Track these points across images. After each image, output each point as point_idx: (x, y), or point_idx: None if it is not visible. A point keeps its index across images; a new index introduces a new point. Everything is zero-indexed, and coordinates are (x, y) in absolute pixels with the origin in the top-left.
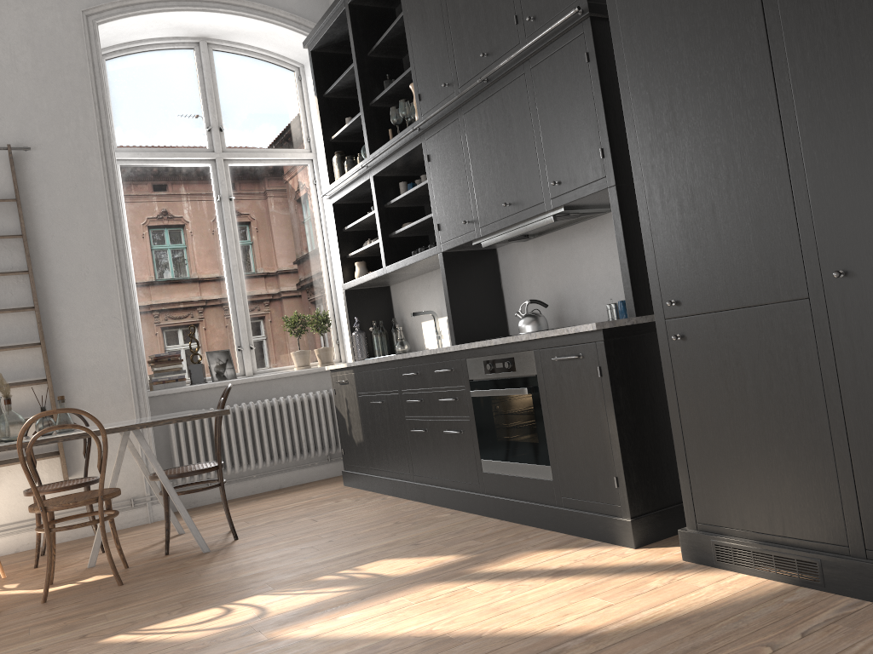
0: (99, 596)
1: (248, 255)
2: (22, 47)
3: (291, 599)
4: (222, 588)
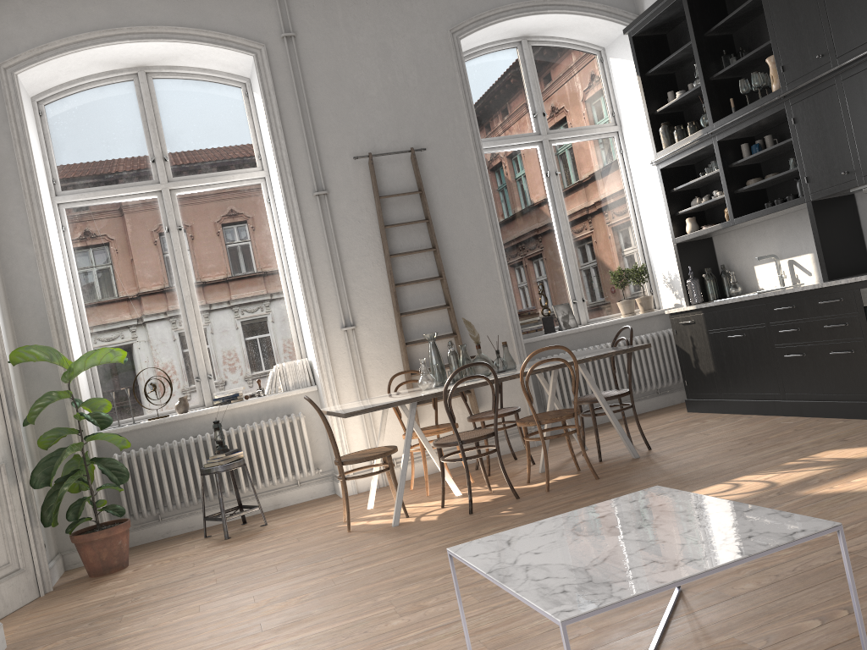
0: (591, 485)
1: (573, 221)
2: (410, 67)
3: (783, 475)
4: (701, 474)
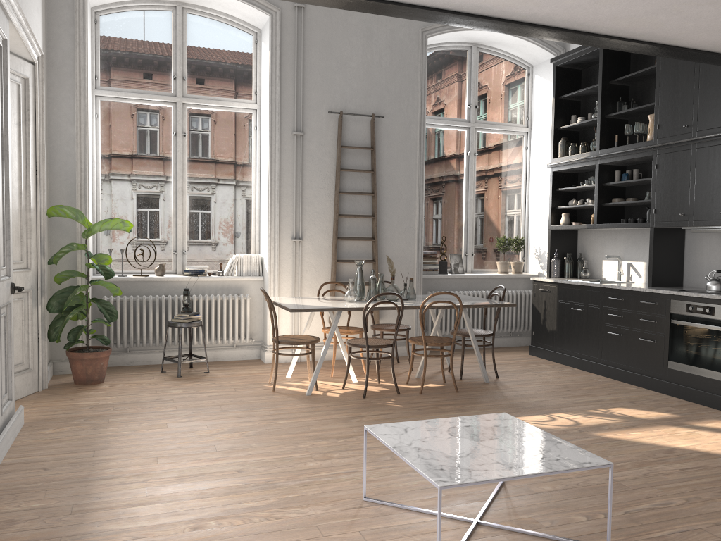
0: (452, 396)
1: (479, 193)
2: (385, 51)
3: (586, 418)
4: (530, 405)
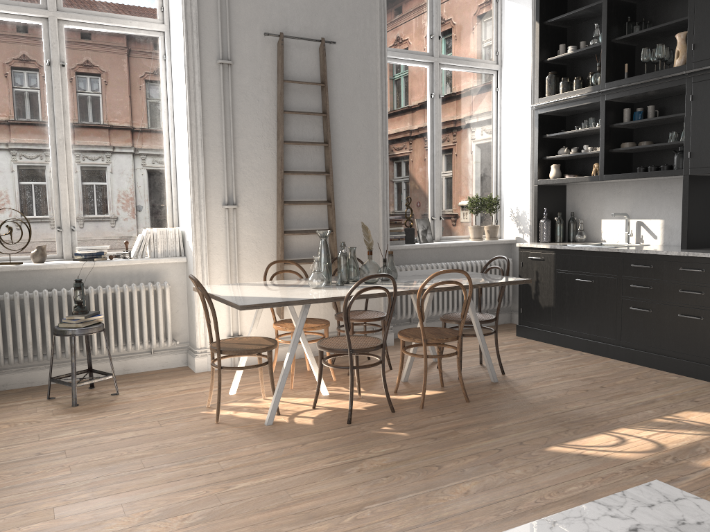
0: (466, 409)
1: (445, 144)
2: None
3: (663, 435)
4: (575, 417)
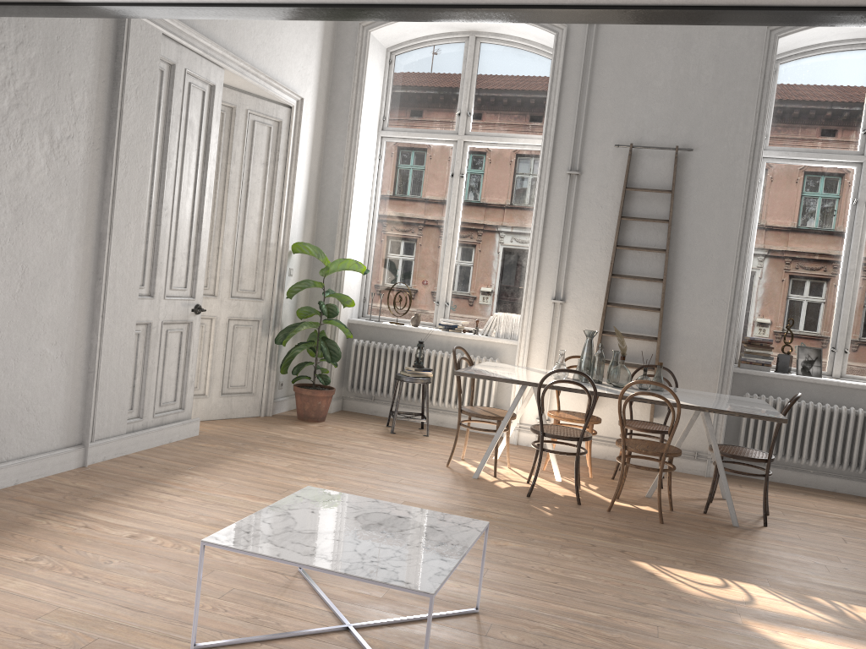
0: (643, 525)
1: None
2: (708, 62)
3: (778, 602)
4: (730, 564)
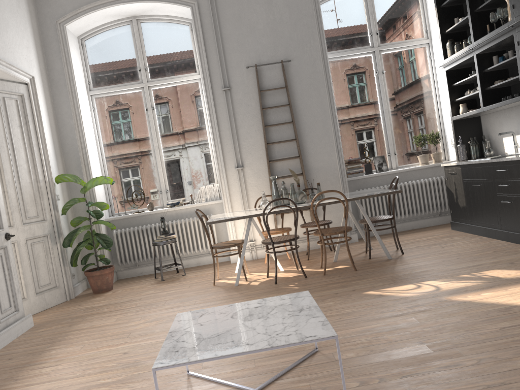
0: (348, 274)
1: (392, 103)
2: (284, 9)
3: (450, 284)
4: (409, 276)
